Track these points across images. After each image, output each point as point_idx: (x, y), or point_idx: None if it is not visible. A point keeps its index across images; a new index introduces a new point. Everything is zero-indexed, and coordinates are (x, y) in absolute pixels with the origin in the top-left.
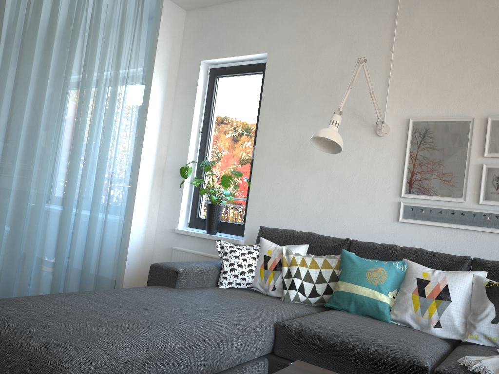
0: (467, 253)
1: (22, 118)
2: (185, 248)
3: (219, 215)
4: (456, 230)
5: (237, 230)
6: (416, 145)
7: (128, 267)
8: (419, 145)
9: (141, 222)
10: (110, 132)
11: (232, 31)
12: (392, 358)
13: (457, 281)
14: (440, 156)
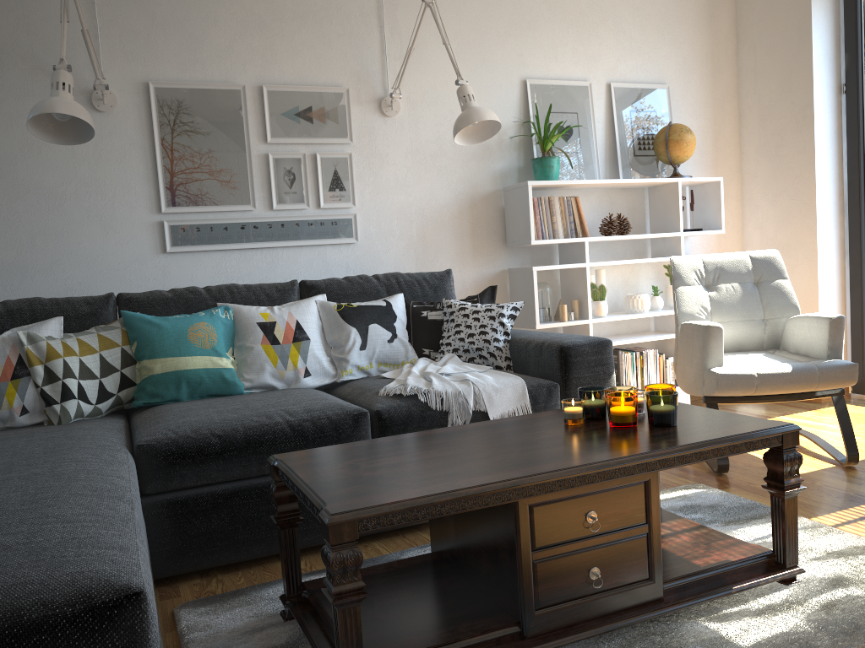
0: (271, 280)
1: None
2: None
3: None
4: (251, 250)
5: None
6: (169, 127)
7: None
8: (173, 128)
9: None
10: None
11: None
12: (325, 419)
13: (305, 313)
14: (209, 144)
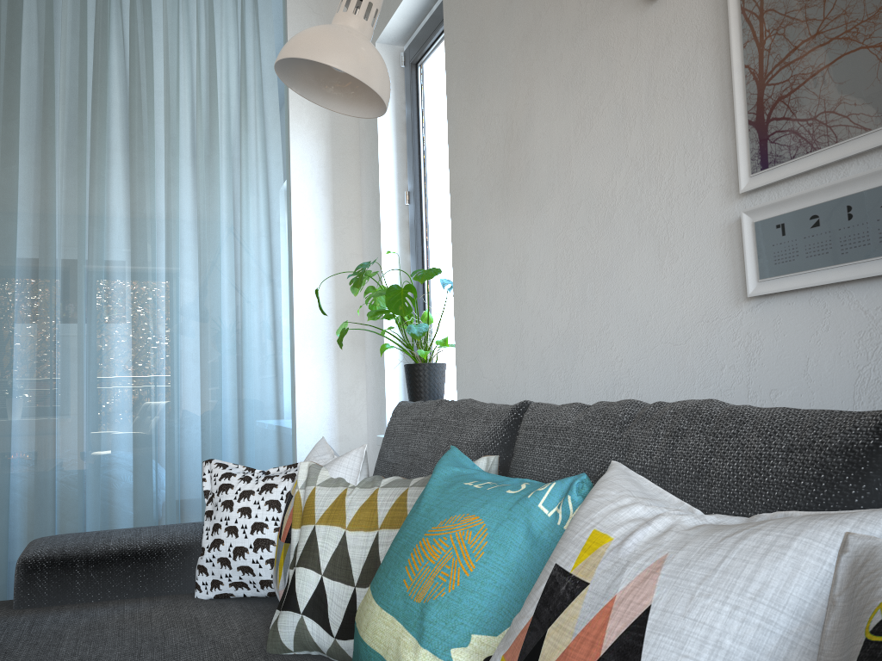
0: None
1: (0, 266)
2: None
3: (431, 389)
4: None
5: None
6: None
7: None
8: None
9: (321, 431)
10: (209, 253)
11: None
12: None
13: (713, 588)
14: None
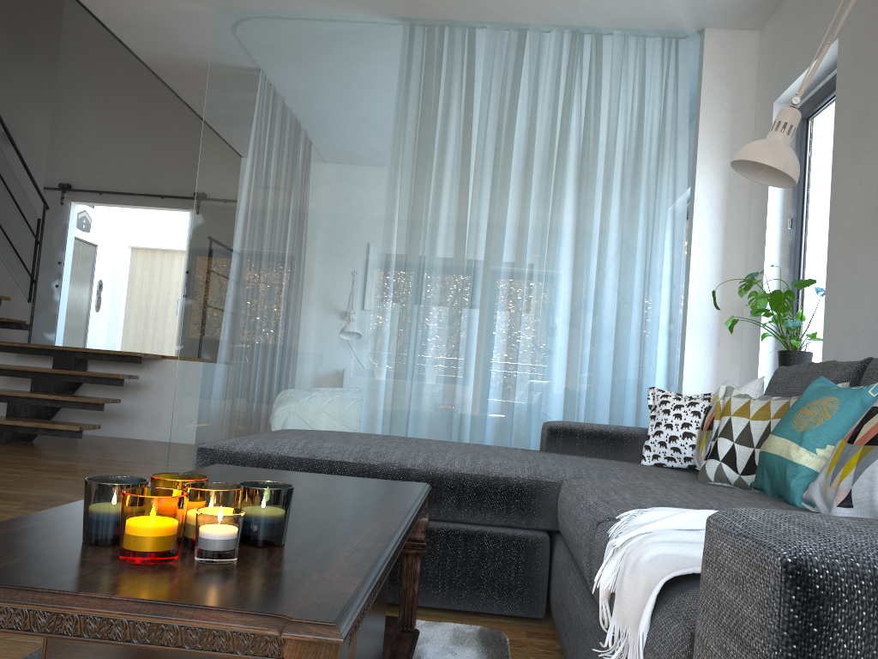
0: None
1: (494, 264)
2: None
3: None
4: None
5: None
6: None
7: None
8: None
9: None
10: (628, 261)
11: (801, 28)
12: (590, 513)
13: None
14: None
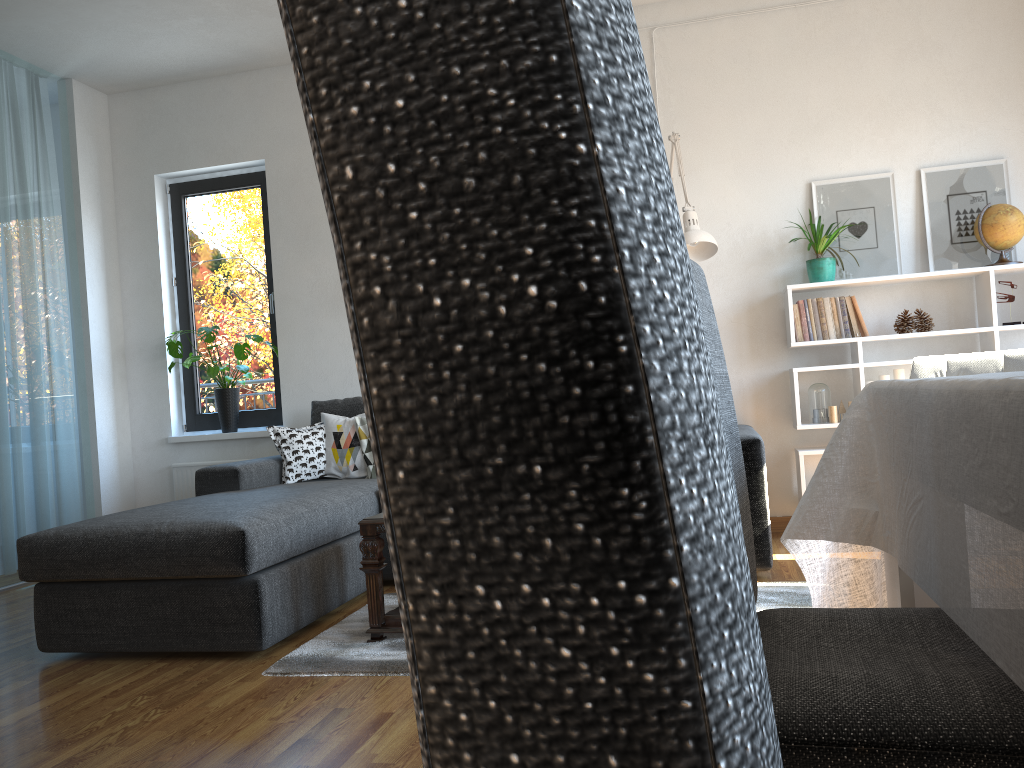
0: None
1: None
2: (191, 461)
3: (237, 402)
4: None
5: (269, 418)
6: None
7: (106, 510)
8: None
9: (109, 439)
10: (39, 307)
11: (200, 127)
12: None
13: None
14: None
